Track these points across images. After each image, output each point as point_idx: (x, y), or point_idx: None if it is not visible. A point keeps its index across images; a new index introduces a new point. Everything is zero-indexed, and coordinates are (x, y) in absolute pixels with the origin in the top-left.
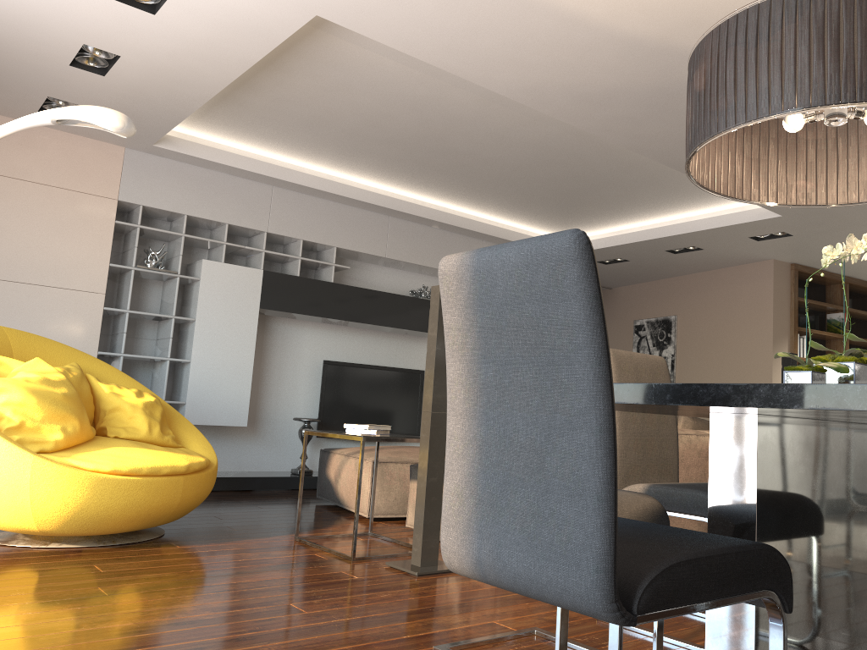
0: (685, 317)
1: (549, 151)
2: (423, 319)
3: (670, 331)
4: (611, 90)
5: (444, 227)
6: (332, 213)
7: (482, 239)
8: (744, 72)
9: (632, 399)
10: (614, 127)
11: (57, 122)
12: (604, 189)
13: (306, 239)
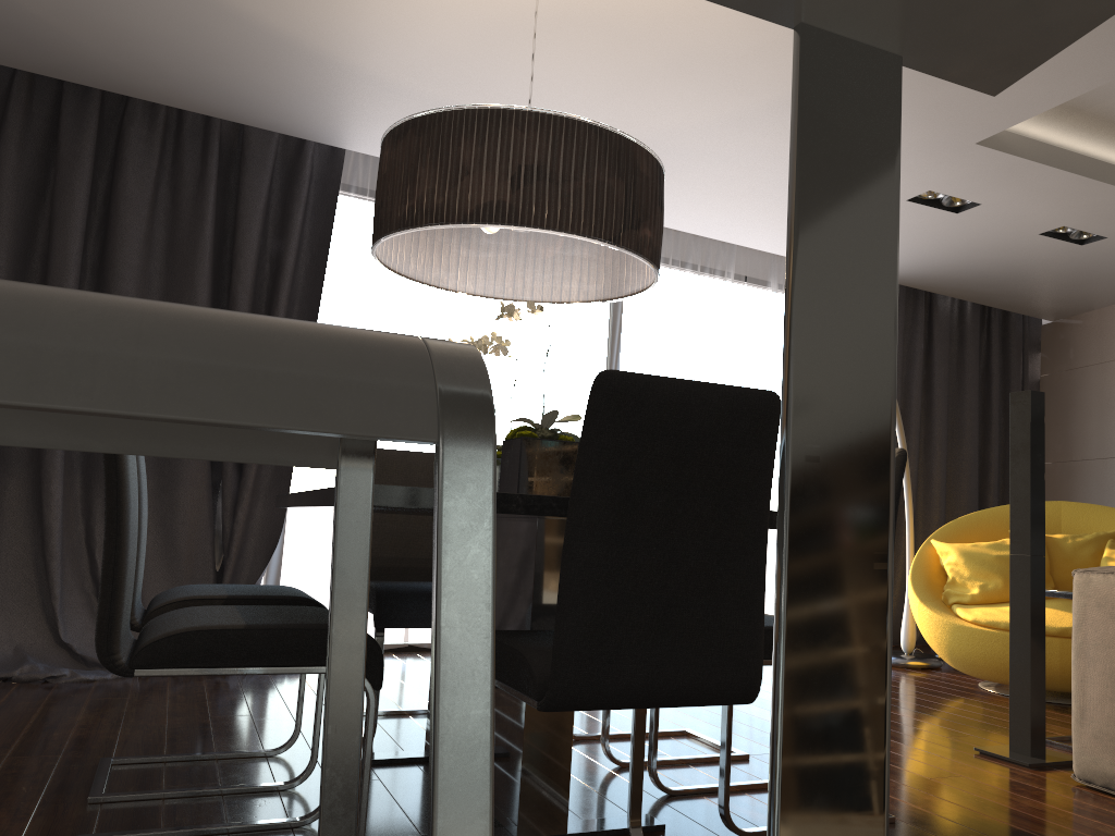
0: None
1: None
2: None
3: None
4: None
5: None
6: None
7: None
8: None
9: None
10: None
11: None
12: None
13: None
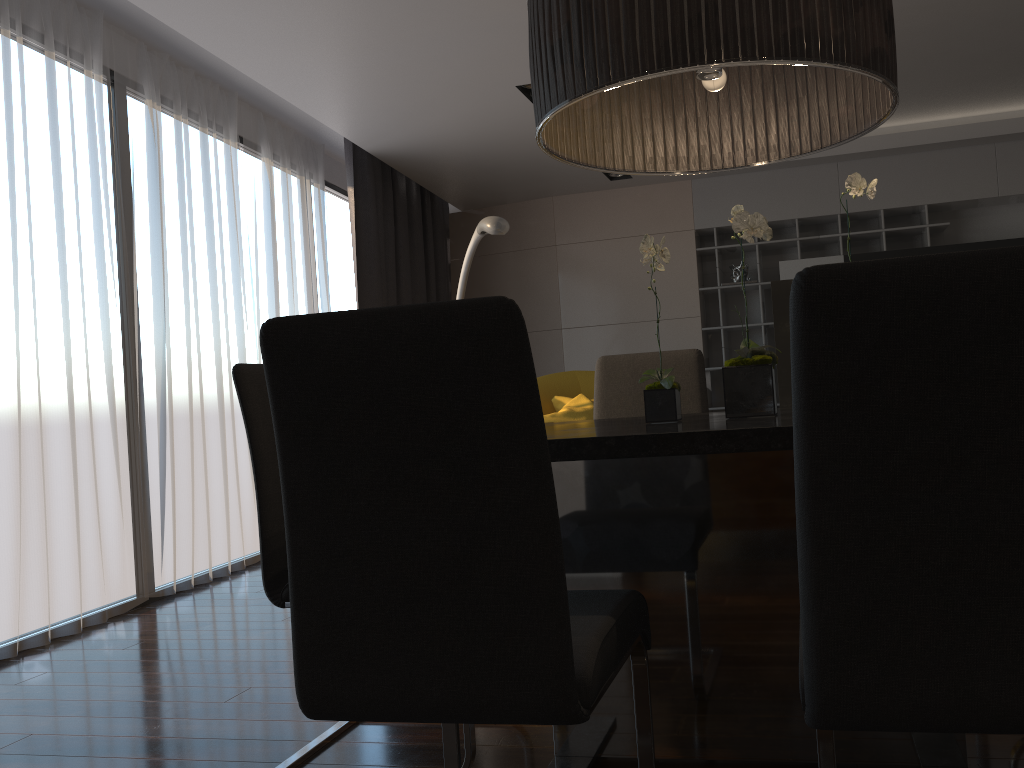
0: None
1: None
2: None
3: None
4: None
5: None
6: (913, 167)
7: None
8: None
9: None
10: None
11: (481, 234)
12: None
13: (887, 207)
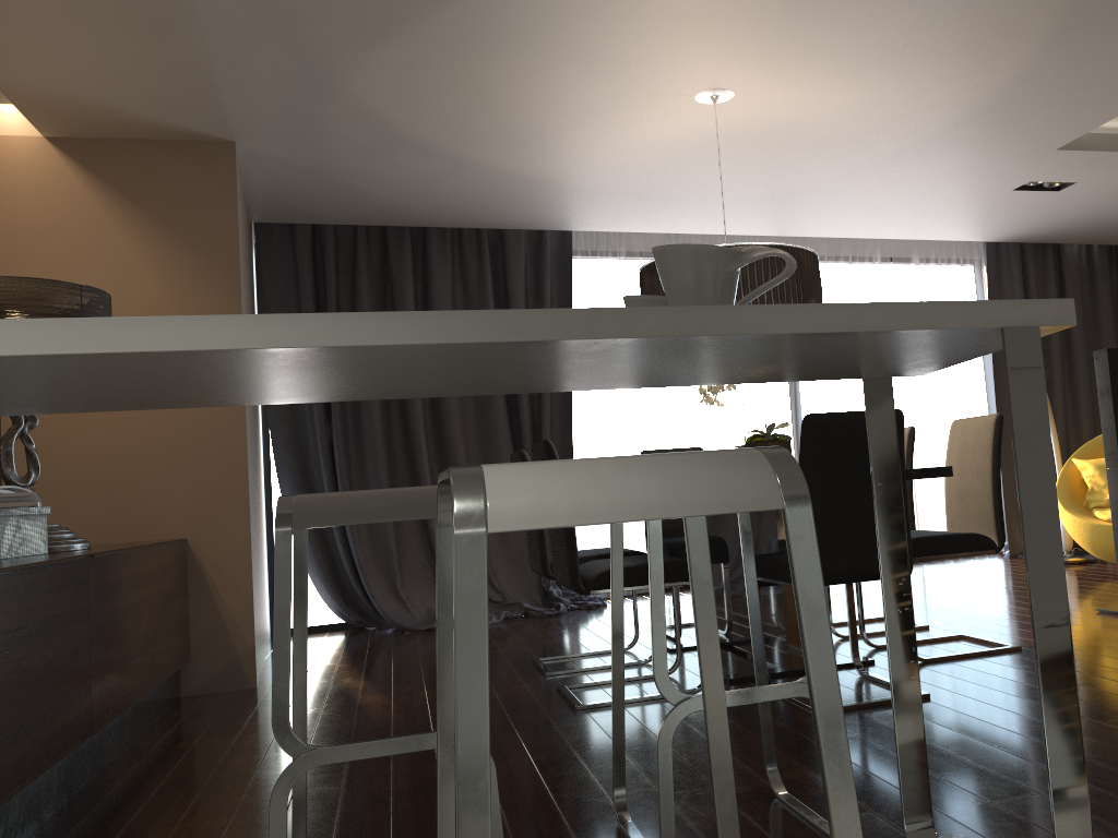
0: None
1: None
2: None
3: None
4: None
5: None
6: None
7: None
8: None
9: None
10: None
11: None
12: None
13: None
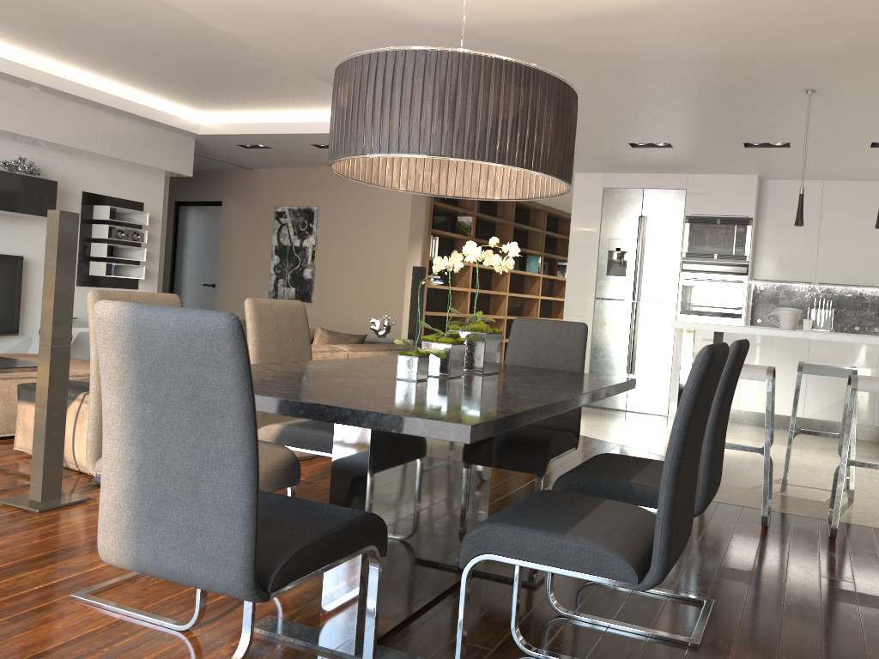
0: (328, 209)
1: (186, 37)
2: (22, 198)
3: (313, 221)
4: (259, 6)
5: (49, 90)
6: None
7: (98, 108)
8: (381, 109)
9: (272, 410)
10: (261, 36)
11: None
12: (248, 80)
13: None
